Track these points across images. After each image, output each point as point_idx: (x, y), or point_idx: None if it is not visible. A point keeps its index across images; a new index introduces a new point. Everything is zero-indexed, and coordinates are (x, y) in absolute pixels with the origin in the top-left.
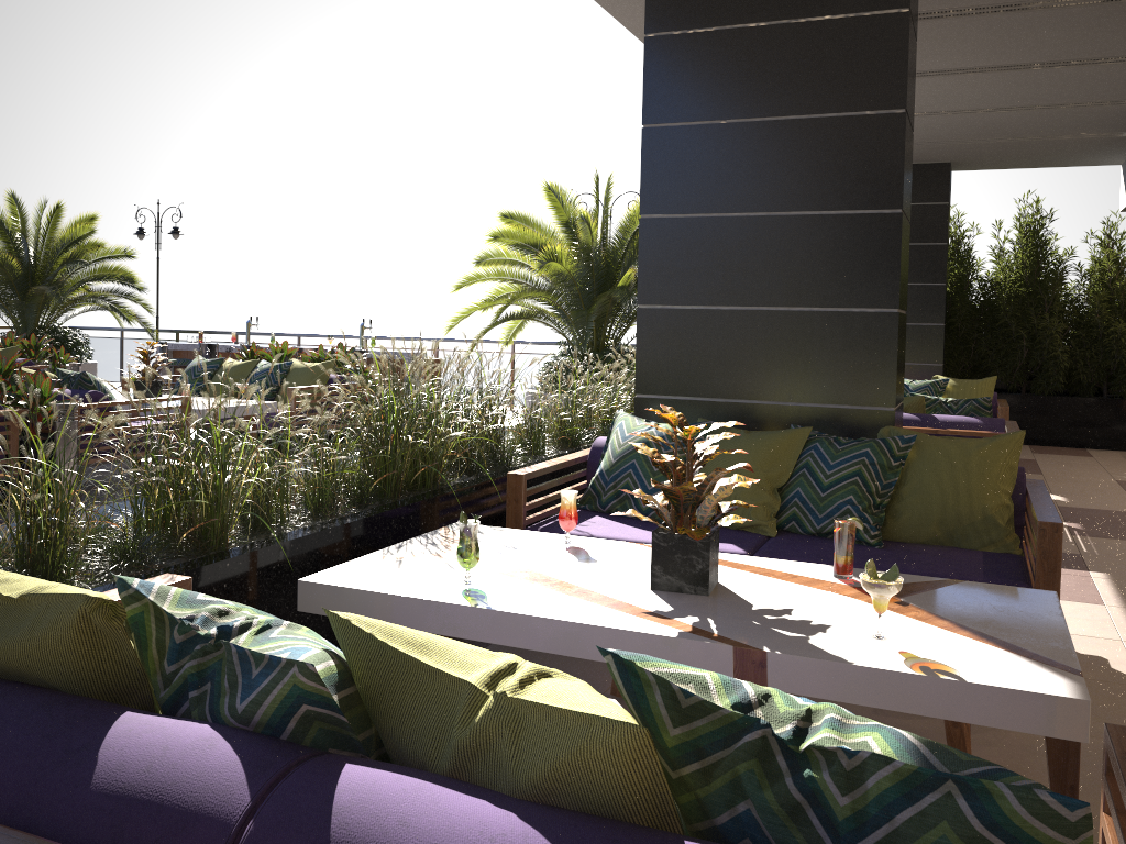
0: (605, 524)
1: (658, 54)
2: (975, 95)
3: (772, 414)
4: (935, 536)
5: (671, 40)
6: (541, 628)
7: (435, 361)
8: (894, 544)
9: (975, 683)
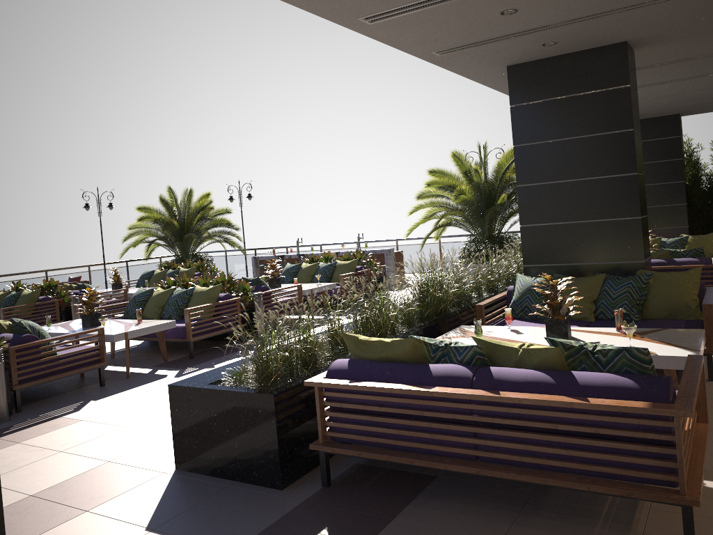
0: (519, 322)
1: (517, 114)
2: (682, 88)
3: (588, 269)
4: (664, 315)
5: (522, 107)
6: None
7: (400, 252)
8: (647, 320)
9: (661, 355)
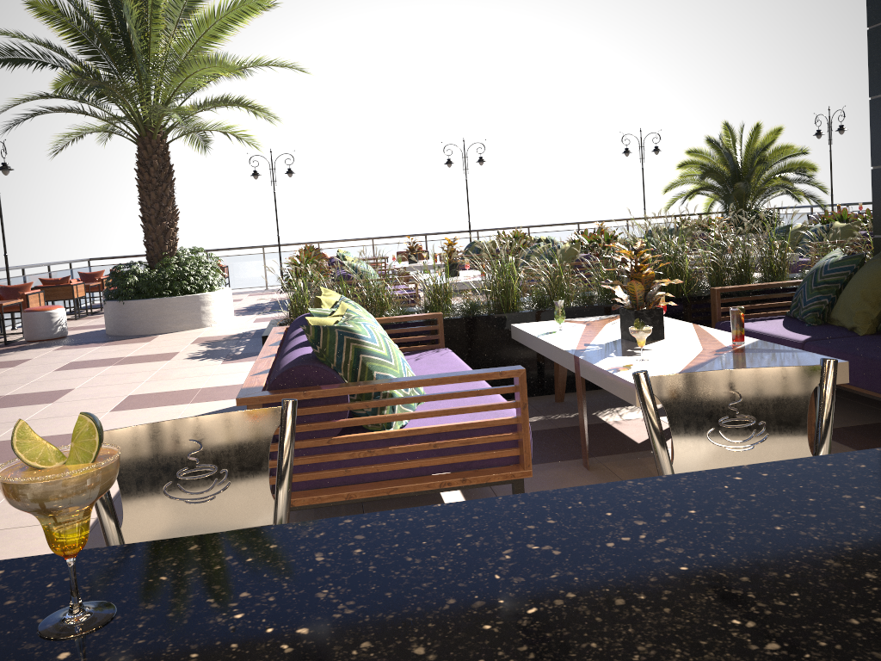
0: (769, 323)
1: None
2: None
3: None
4: None
5: None
6: (544, 345)
7: None
8: None
9: (614, 374)
